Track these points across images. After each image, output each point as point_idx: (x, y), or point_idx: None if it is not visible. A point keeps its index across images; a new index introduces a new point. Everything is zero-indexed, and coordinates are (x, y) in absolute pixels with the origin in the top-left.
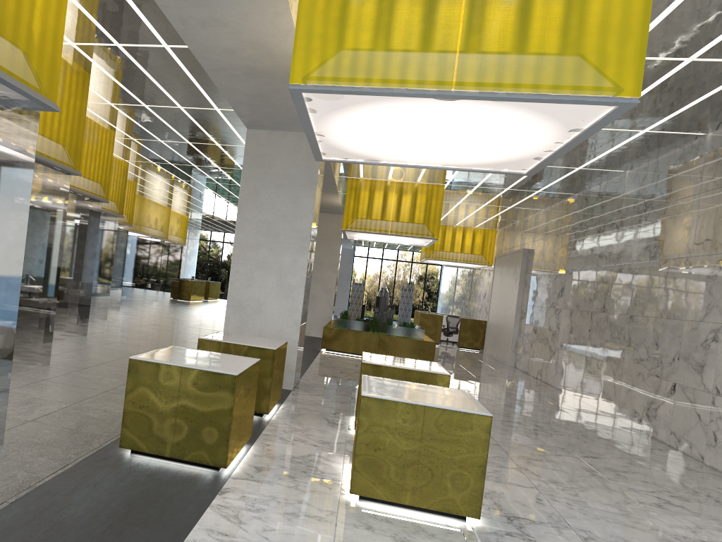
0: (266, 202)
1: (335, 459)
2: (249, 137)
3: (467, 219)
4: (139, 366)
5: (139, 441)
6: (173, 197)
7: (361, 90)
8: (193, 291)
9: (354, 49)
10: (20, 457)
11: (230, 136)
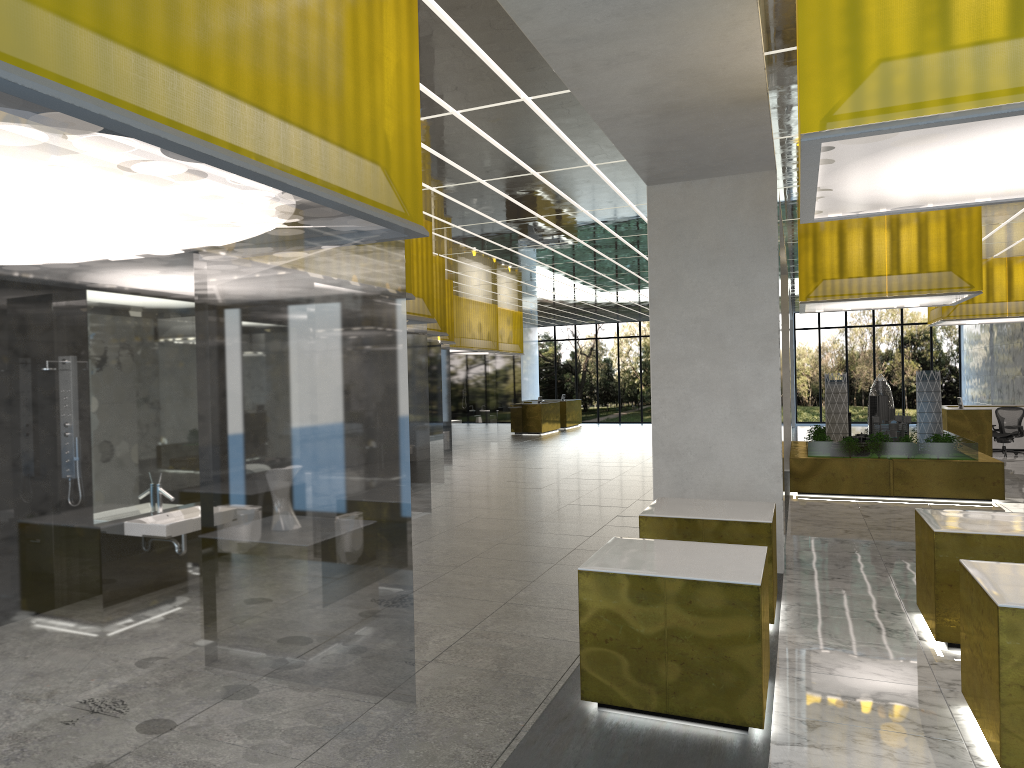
0: (694, 291)
1: (930, 699)
2: (652, 198)
3: (1018, 245)
4: (596, 581)
5: (612, 690)
6: (502, 291)
7: (937, 120)
8: (544, 418)
9: (912, 57)
10: (449, 723)
11: (606, 197)
